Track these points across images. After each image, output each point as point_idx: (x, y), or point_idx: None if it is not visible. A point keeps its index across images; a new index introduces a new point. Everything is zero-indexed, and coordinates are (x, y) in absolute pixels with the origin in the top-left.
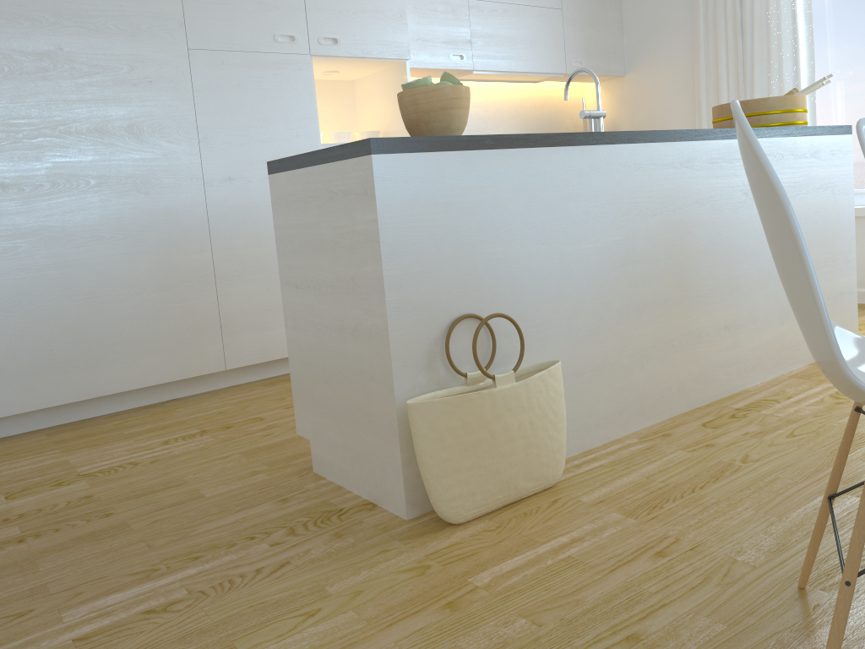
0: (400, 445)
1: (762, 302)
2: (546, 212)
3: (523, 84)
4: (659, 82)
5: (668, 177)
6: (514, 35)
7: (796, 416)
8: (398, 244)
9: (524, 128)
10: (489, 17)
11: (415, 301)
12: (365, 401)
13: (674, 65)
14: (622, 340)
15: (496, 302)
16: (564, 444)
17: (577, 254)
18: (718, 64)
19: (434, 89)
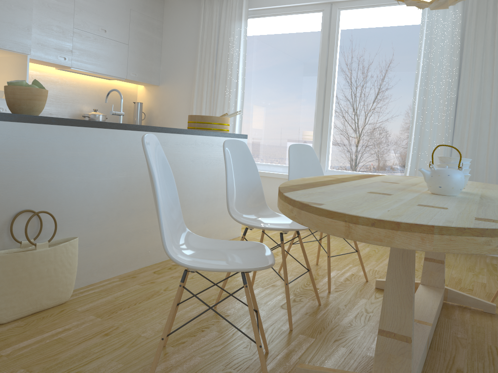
0: None
1: (195, 213)
2: (82, 160)
3: (102, 78)
4: (175, 93)
5: None
6: (99, 52)
7: None
8: None
9: (100, 102)
10: (85, 40)
11: None
12: None
13: (183, 86)
14: (118, 228)
15: (46, 204)
16: (74, 280)
17: (97, 183)
18: (203, 91)
19: (26, 88)
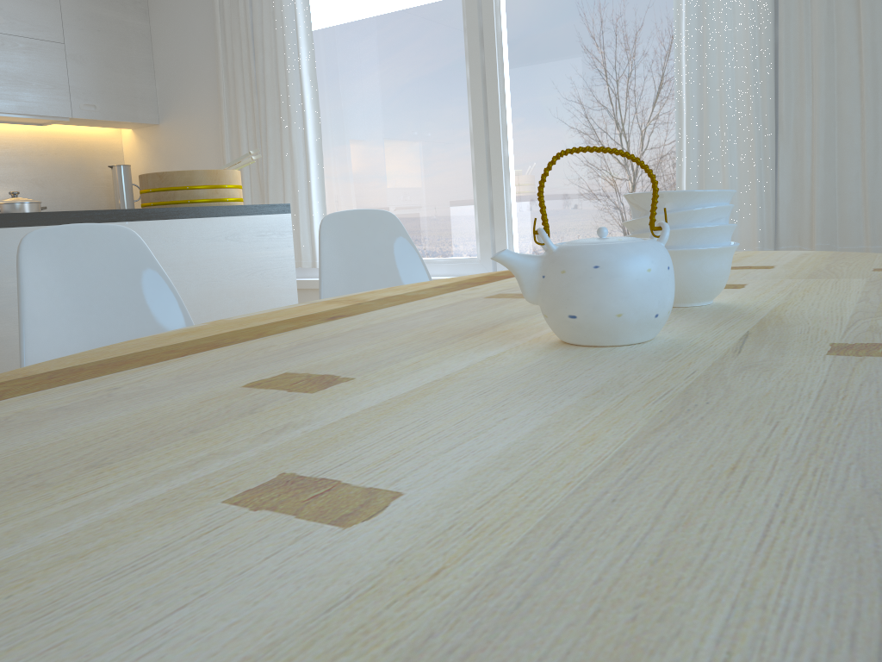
0: None
1: None
2: None
3: (29, 125)
4: (191, 134)
5: None
6: None
7: None
8: None
9: (31, 176)
10: None
11: None
12: None
13: (204, 118)
14: None
15: None
16: None
17: None
18: (238, 121)
19: None
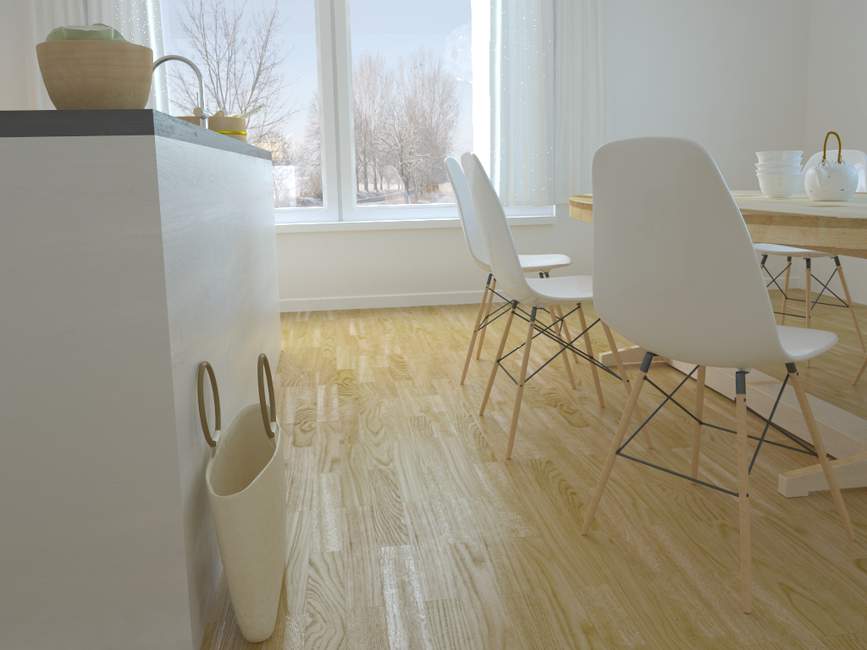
0: (186, 566)
1: (265, 317)
2: (216, 227)
3: None
4: None
5: (242, 191)
6: None
7: (348, 416)
8: (172, 271)
9: None
10: None
11: (181, 352)
12: (89, 525)
13: None
14: (241, 371)
15: (208, 342)
16: None
17: (226, 277)
18: None
19: (134, 50)
